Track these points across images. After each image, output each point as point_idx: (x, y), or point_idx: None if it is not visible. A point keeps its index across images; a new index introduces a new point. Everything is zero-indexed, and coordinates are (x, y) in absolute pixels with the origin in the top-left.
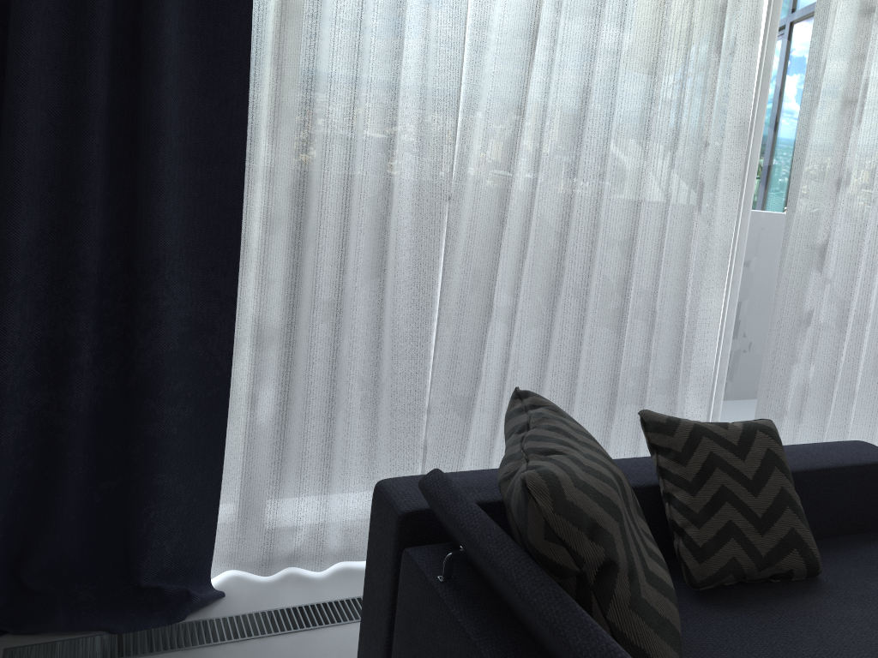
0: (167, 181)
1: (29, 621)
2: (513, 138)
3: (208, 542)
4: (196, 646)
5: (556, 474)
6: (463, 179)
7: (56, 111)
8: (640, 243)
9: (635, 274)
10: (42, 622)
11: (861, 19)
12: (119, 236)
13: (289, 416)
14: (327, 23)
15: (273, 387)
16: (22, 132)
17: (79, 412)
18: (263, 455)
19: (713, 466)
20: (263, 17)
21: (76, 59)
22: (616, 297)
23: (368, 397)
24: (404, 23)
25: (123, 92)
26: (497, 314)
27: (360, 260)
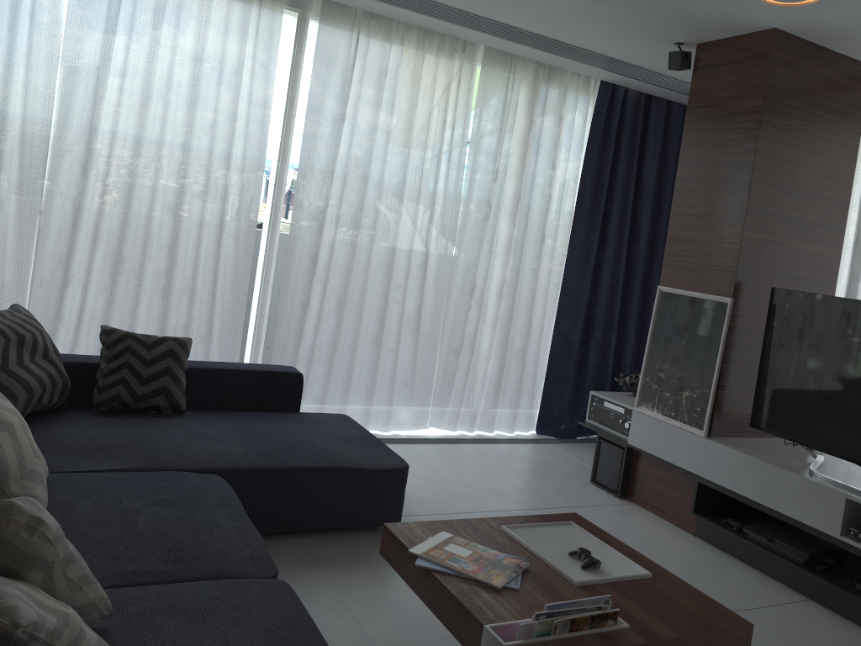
0: None
1: None
2: (81, 180)
3: None
4: None
5: None
6: (50, 202)
7: None
8: (186, 248)
9: (183, 267)
10: None
11: (336, 123)
12: None
13: None
14: None
15: None
16: None
17: None
18: None
19: (126, 351)
20: None
21: None
22: (163, 279)
23: None
24: (6, 114)
25: None
26: (78, 283)
27: None
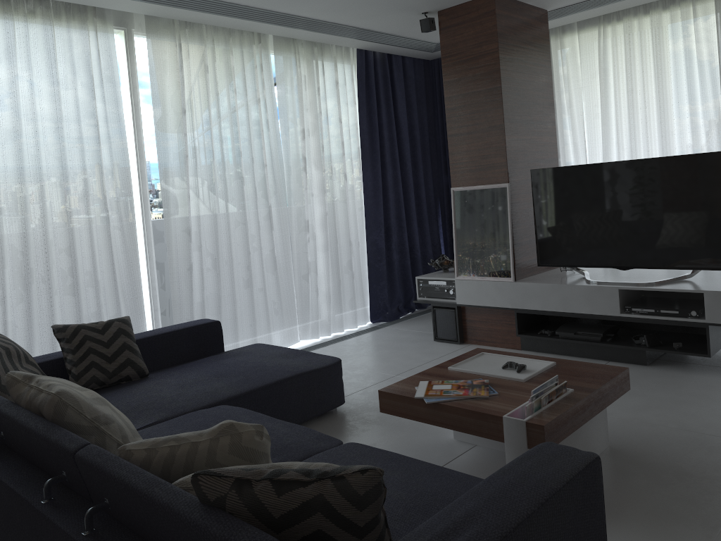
0: None
1: None
2: None
3: None
4: None
5: None
6: None
7: None
8: (80, 247)
9: (82, 264)
10: None
11: (179, 117)
12: None
13: None
14: None
15: None
16: None
17: None
18: None
19: (86, 340)
20: None
21: None
22: (69, 278)
23: None
24: None
25: None
26: None
27: None
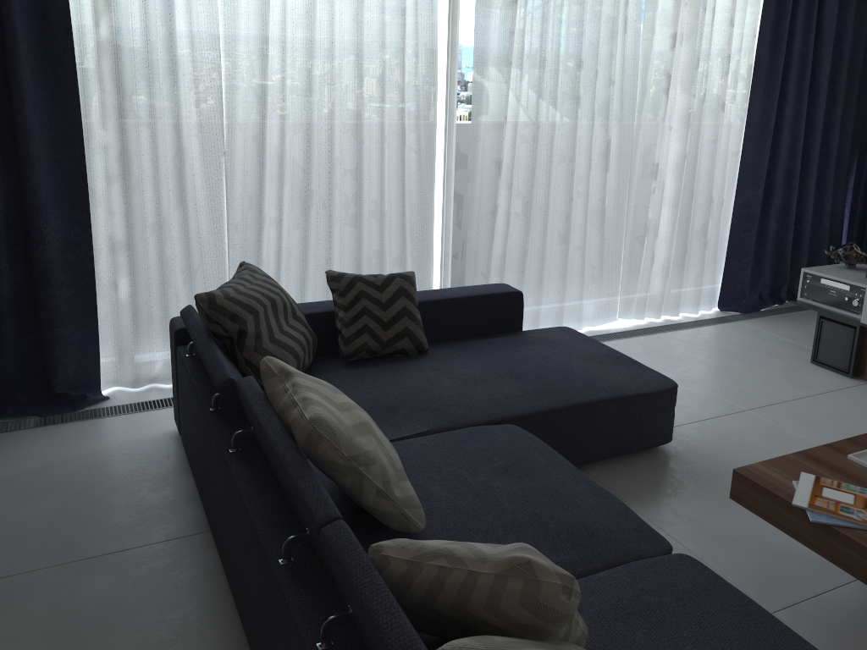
0: (37, 161)
1: None
2: (260, 113)
3: (96, 369)
4: (88, 419)
5: (215, 293)
6: (232, 141)
7: None
8: (368, 170)
9: (368, 190)
10: (0, 413)
11: (508, 8)
12: (14, 194)
13: (136, 293)
14: (127, 54)
15: (124, 276)
16: None
17: (4, 296)
18: (125, 317)
19: (361, 297)
20: (84, 57)
21: None
22: (352, 206)
23: (186, 279)
24: (175, 50)
25: (4, 111)
26: (270, 222)
27: (171, 196)
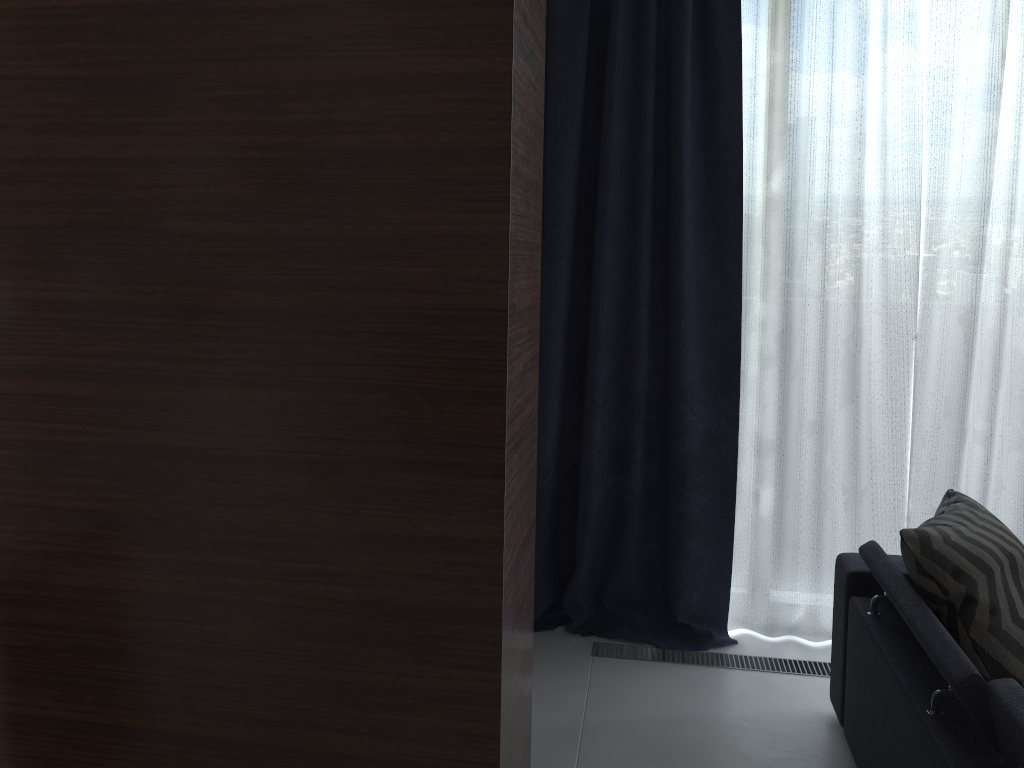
0: (688, 335)
1: (607, 630)
2: (972, 283)
3: (724, 600)
4: (714, 666)
5: (929, 532)
6: (927, 320)
7: (619, 295)
8: None
9: None
10: (614, 631)
11: None
12: (658, 372)
13: (783, 510)
14: (800, 211)
15: (769, 486)
16: (601, 310)
17: (635, 490)
18: (764, 539)
19: None
20: (751, 215)
21: (631, 261)
22: None
23: (849, 501)
24: (862, 204)
25: (659, 278)
26: (974, 437)
27: (838, 388)
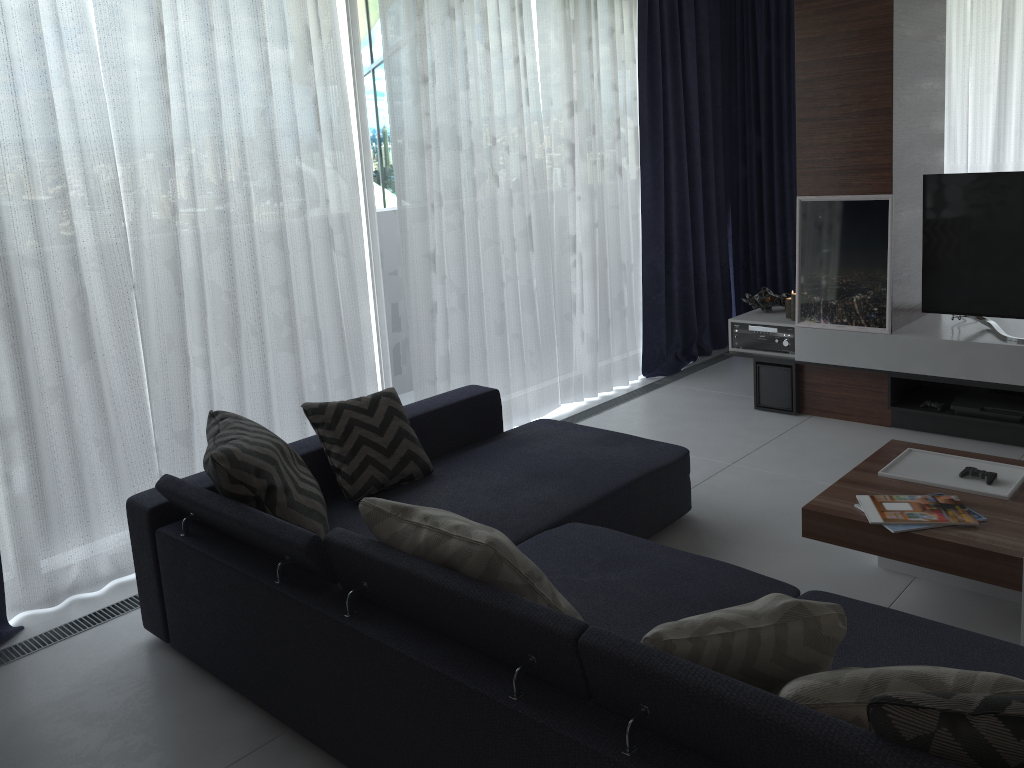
0: None
1: None
2: (173, 232)
3: None
4: (15, 659)
5: (231, 448)
6: (141, 270)
7: None
8: (296, 283)
9: (298, 306)
10: None
11: (420, 88)
12: None
13: (43, 481)
14: None
15: (23, 463)
16: None
17: None
18: (28, 516)
19: (353, 425)
20: None
21: None
22: (286, 327)
23: (105, 450)
24: (64, 168)
25: None
26: (195, 362)
27: (72, 349)
